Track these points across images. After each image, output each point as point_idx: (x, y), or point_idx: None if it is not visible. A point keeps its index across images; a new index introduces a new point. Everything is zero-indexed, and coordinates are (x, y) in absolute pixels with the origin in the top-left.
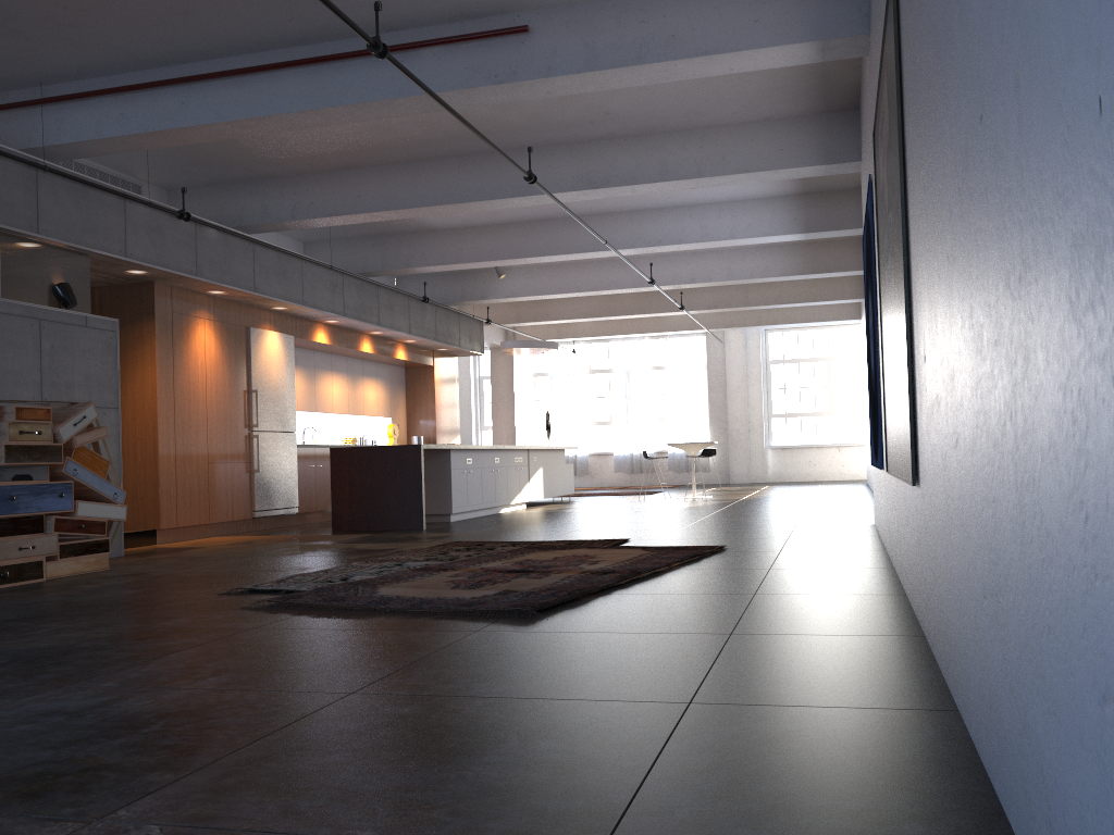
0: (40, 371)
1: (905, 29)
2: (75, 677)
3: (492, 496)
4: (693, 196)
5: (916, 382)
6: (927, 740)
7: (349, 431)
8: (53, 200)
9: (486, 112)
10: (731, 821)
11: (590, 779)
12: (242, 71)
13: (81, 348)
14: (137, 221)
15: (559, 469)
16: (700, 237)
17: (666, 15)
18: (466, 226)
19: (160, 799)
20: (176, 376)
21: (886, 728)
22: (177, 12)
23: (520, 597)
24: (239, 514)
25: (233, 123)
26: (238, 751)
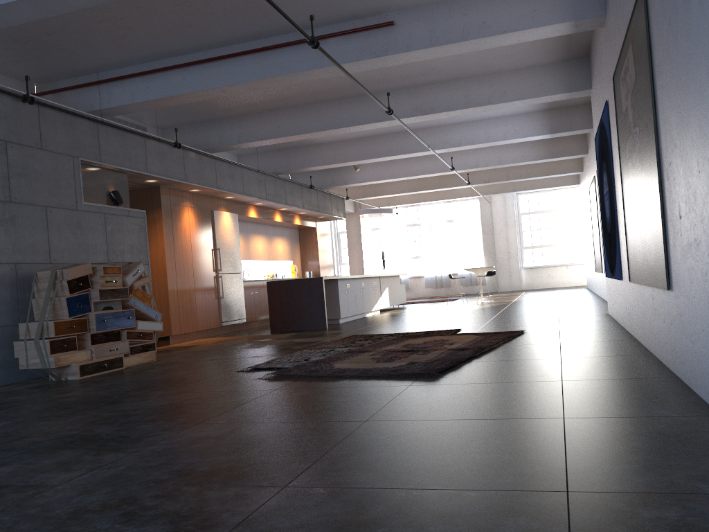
0: (106, 244)
1: (656, 24)
2: (199, 419)
3: (361, 306)
4: (480, 114)
5: (668, 230)
6: None
7: (268, 270)
8: (107, 141)
9: (359, 72)
10: (627, 473)
11: (535, 457)
12: (219, 58)
13: (126, 229)
14: (152, 150)
15: (397, 287)
16: (484, 140)
17: (478, 10)
18: (337, 140)
19: (309, 476)
20: (175, 243)
21: (684, 426)
22: (184, 26)
23: (422, 365)
24: (214, 324)
25: (214, 89)
26: (329, 452)
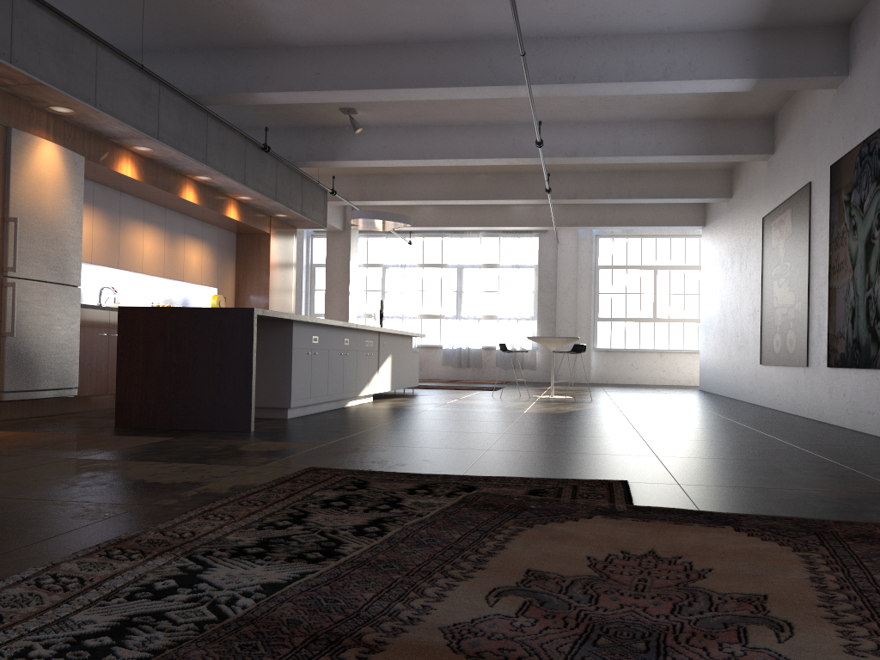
0: None
1: None
2: None
3: (339, 386)
4: (627, 16)
5: None
6: None
7: (164, 298)
8: None
9: None
10: None
11: None
12: None
13: None
14: None
15: (407, 358)
16: (625, 76)
17: None
18: (325, 44)
19: None
20: None
21: None
22: None
23: None
24: None
25: None
26: None
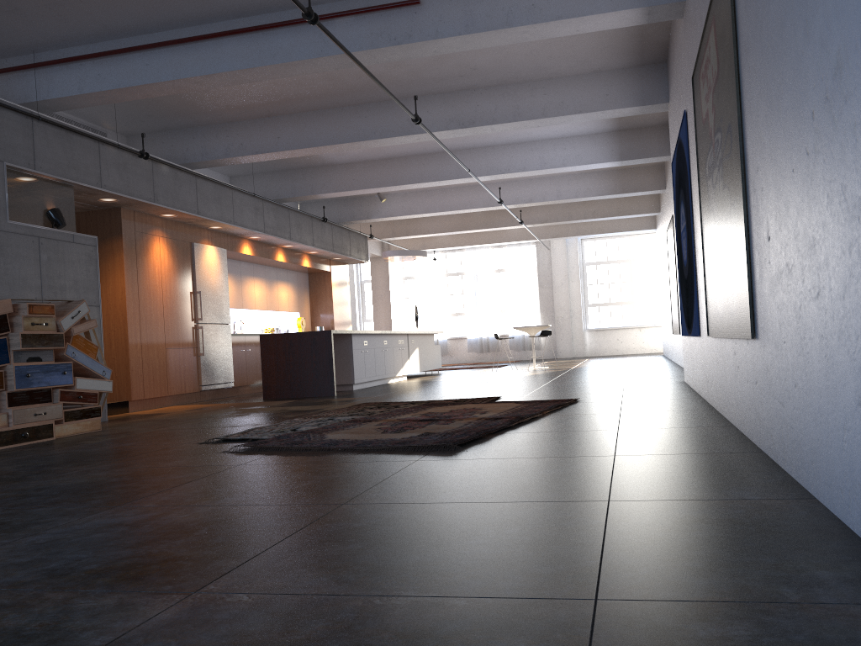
0: (40, 277)
1: None
2: (119, 501)
3: (382, 370)
4: (534, 134)
5: (754, 259)
6: (803, 518)
7: (268, 323)
8: (45, 143)
9: (380, 69)
10: (684, 574)
11: (560, 551)
12: (194, 38)
13: (70, 259)
14: (108, 159)
15: (430, 349)
16: (539, 166)
17: None
18: (357, 161)
19: (235, 577)
20: (140, 281)
21: (767, 512)
22: None
23: (439, 437)
24: (190, 388)
25: (187, 80)
26: (278, 544)
